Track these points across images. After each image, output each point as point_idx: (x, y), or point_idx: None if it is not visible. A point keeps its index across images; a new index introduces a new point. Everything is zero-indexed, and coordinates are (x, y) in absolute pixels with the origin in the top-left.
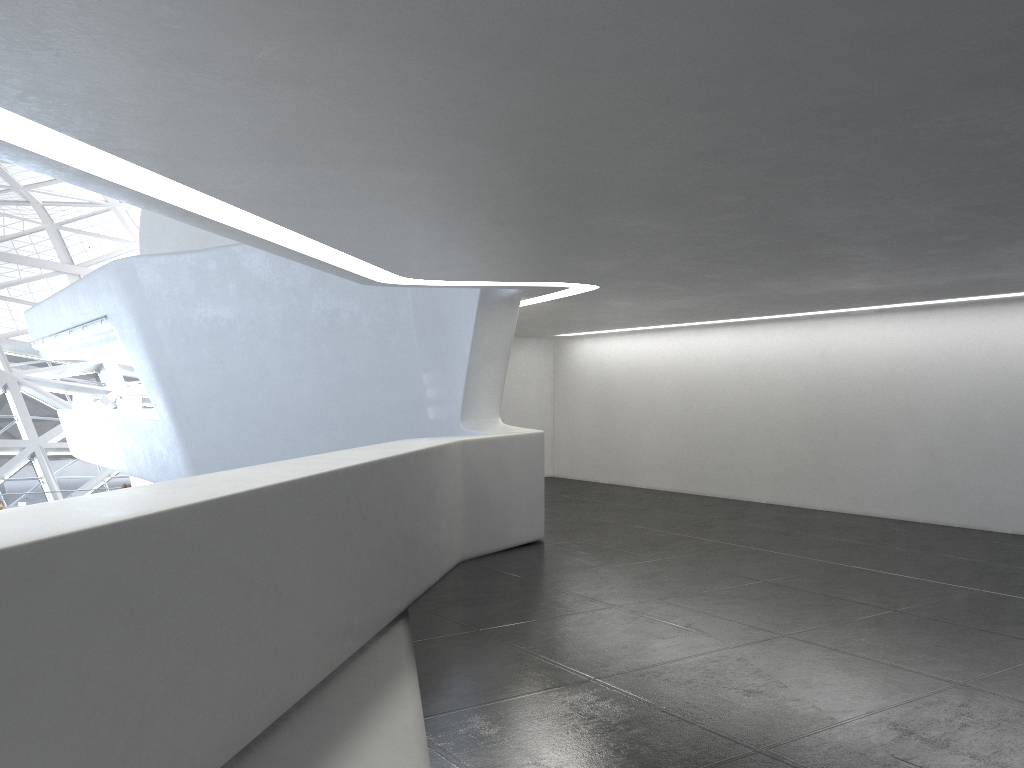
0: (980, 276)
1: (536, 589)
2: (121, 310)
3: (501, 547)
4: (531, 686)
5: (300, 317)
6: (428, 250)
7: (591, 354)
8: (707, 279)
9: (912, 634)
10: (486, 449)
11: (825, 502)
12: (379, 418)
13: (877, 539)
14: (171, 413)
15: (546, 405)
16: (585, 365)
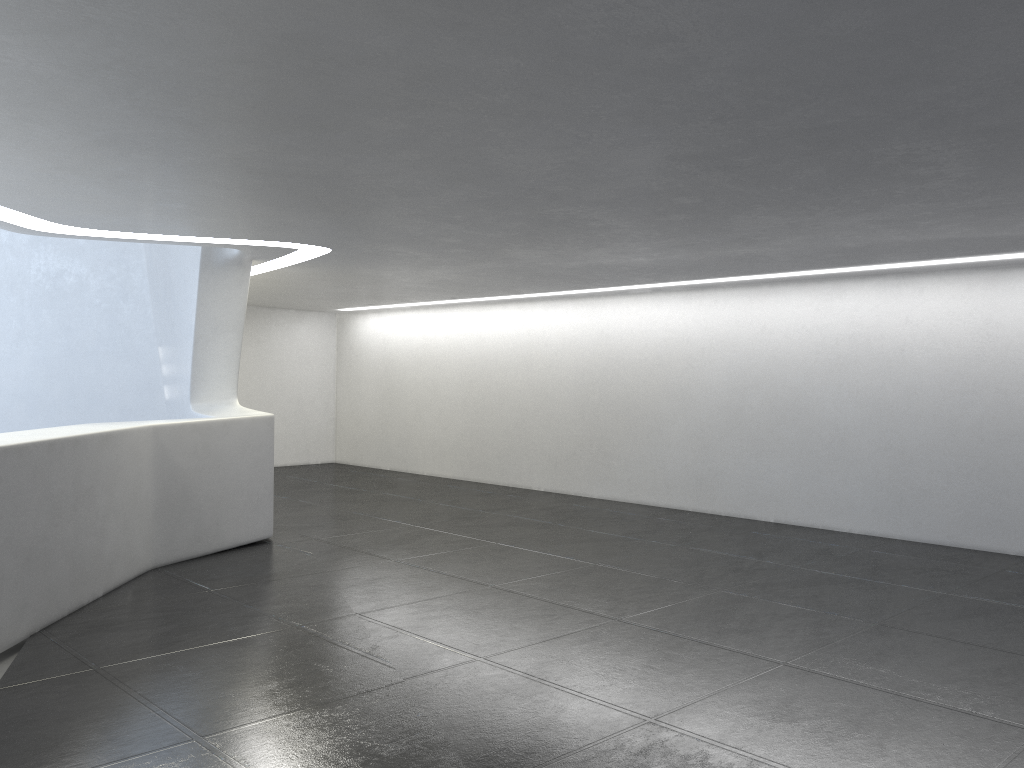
0: (736, 251)
1: (217, 605)
2: None
3: (211, 550)
4: (105, 755)
5: (18, 279)
6: (46, 183)
7: (375, 331)
8: (447, 244)
9: (625, 651)
10: (190, 436)
11: (601, 490)
12: (109, 398)
13: (638, 531)
14: None
15: (328, 385)
16: (369, 343)
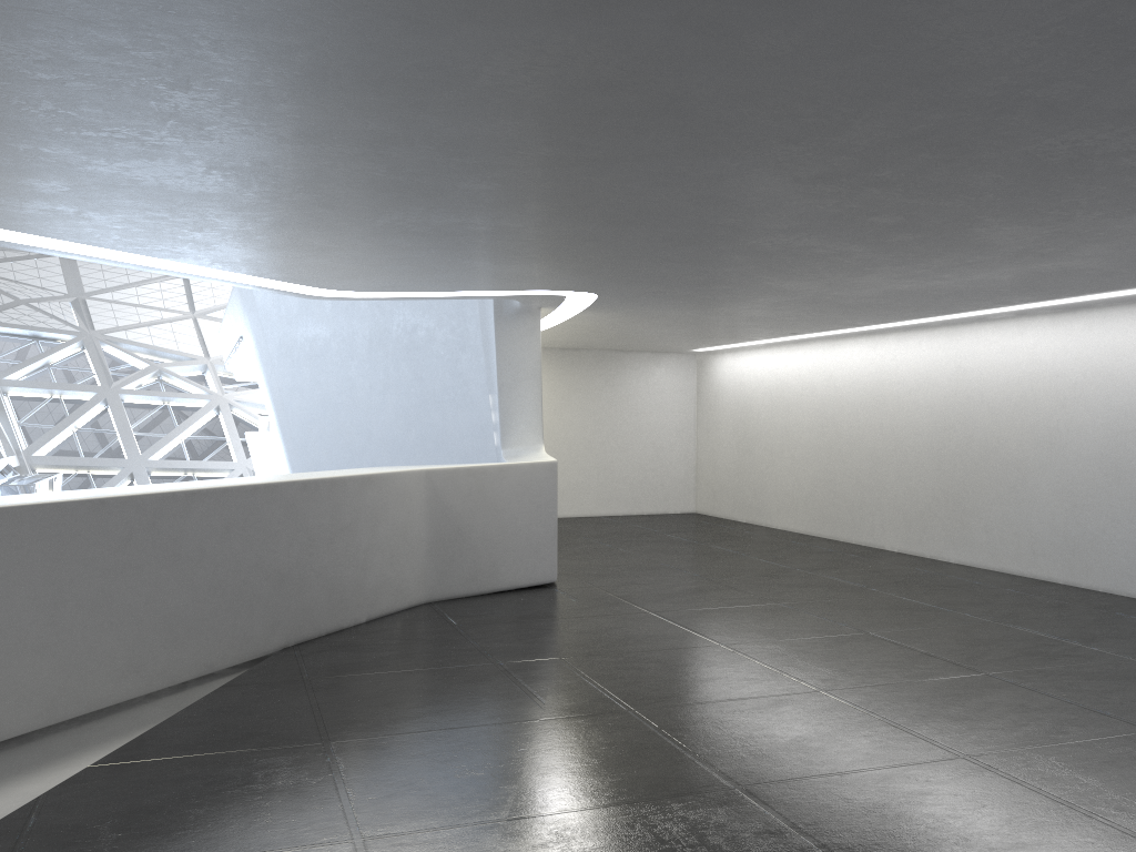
0: (1043, 266)
1: (447, 638)
2: (246, 330)
3: (487, 590)
4: (250, 744)
5: (383, 335)
6: (278, 259)
7: (731, 372)
8: (698, 281)
9: (790, 722)
10: (463, 479)
11: (958, 554)
12: (451, 444)
13: (961, 602)
14: (281, 436)
15: (688, 431)
16: (725, 385)
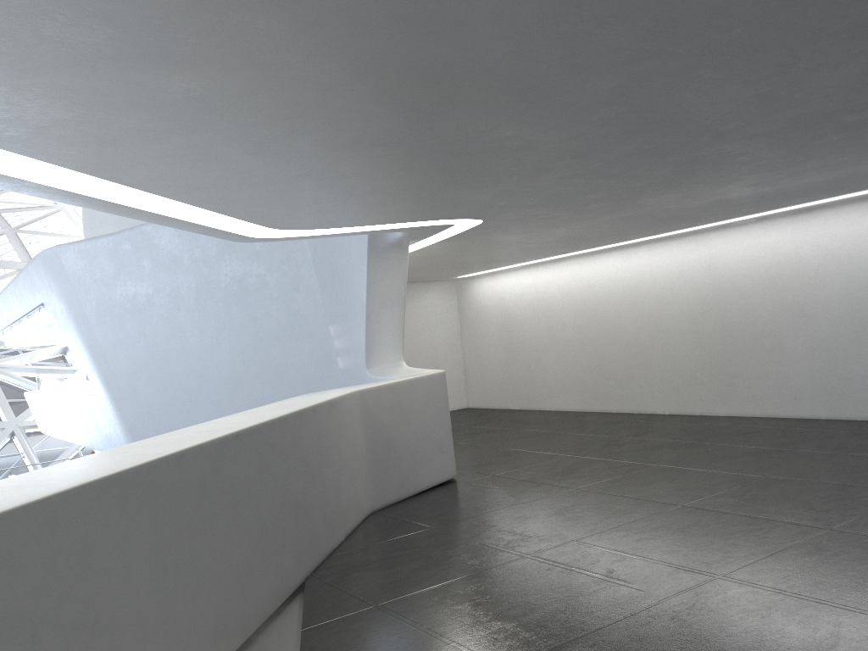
0: None
1: (445, 541)
2: (53, 297)
3: (412, 492)
4: None
5: (211, 285)
6: (282, 192)
7: (491, 291)
8: (590, 200)
9: (860, 560)
10: (386, 396)
11: (726, 408)
12: (293, 372)
13: (786, 442)
14: (105, 387)
15: (455, 342)
16: (487, 302)
